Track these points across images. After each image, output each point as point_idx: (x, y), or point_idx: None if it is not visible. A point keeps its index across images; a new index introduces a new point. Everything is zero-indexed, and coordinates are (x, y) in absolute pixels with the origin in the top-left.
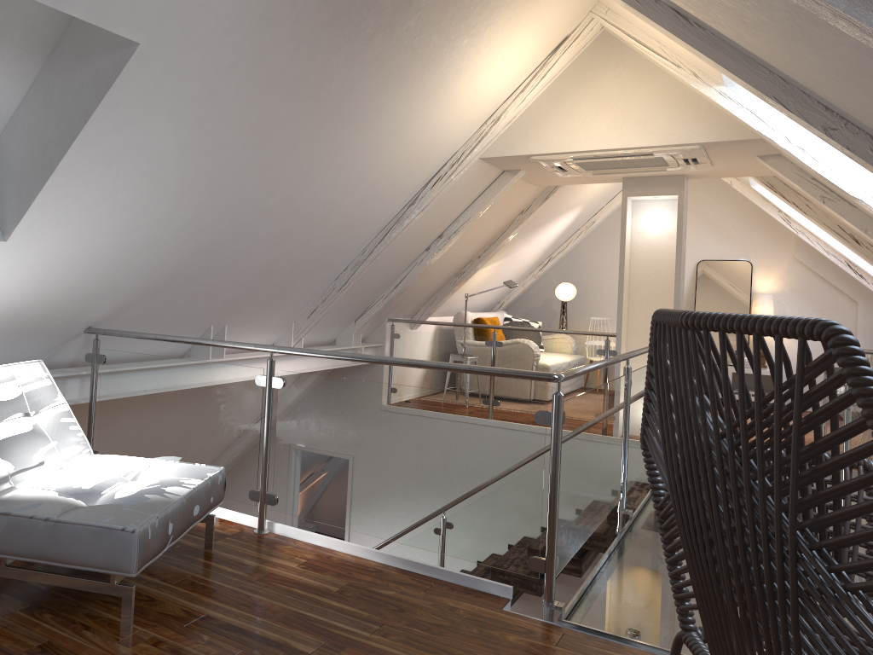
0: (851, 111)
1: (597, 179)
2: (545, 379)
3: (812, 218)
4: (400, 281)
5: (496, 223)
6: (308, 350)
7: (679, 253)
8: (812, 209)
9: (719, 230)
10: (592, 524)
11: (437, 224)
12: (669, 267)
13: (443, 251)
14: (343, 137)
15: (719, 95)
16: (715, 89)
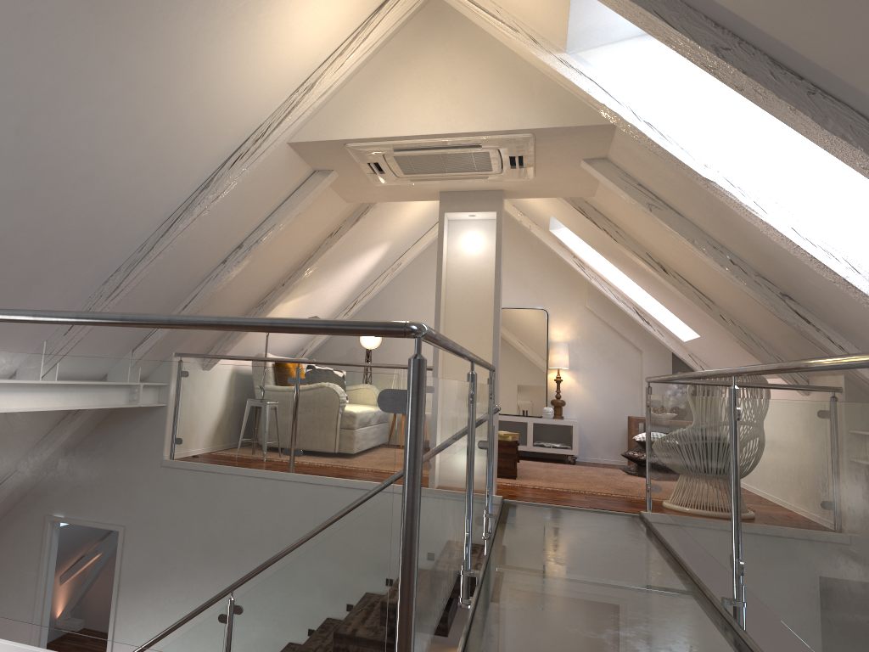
0: (757, 13)
1: (413, 193)
2: (397, 332)
3: (622, 245)
4: (190, 301)
5: (303, 244)
6: (5, 310)
7: (499, 275)
8: (621, 236)
9: (517, 278)
10: (446, 593)
11: (237, 228)
12: (486, 293)
13: (243, 265)
14: (107, 46)
15: (560, 63)
16: (556, 56)
